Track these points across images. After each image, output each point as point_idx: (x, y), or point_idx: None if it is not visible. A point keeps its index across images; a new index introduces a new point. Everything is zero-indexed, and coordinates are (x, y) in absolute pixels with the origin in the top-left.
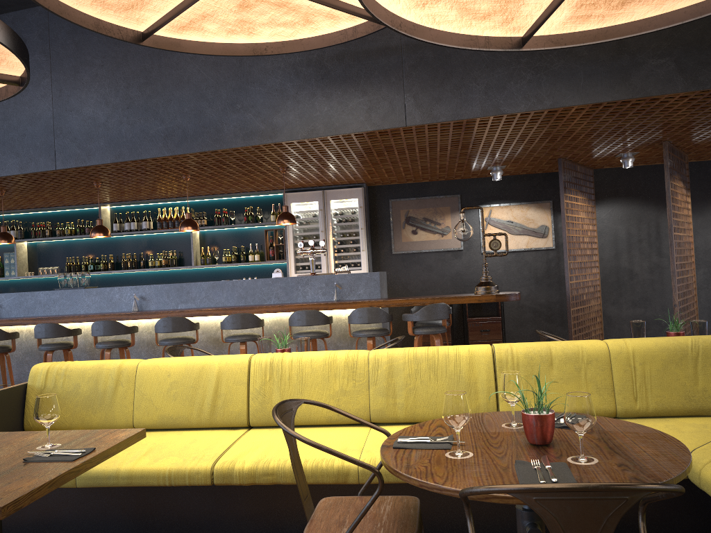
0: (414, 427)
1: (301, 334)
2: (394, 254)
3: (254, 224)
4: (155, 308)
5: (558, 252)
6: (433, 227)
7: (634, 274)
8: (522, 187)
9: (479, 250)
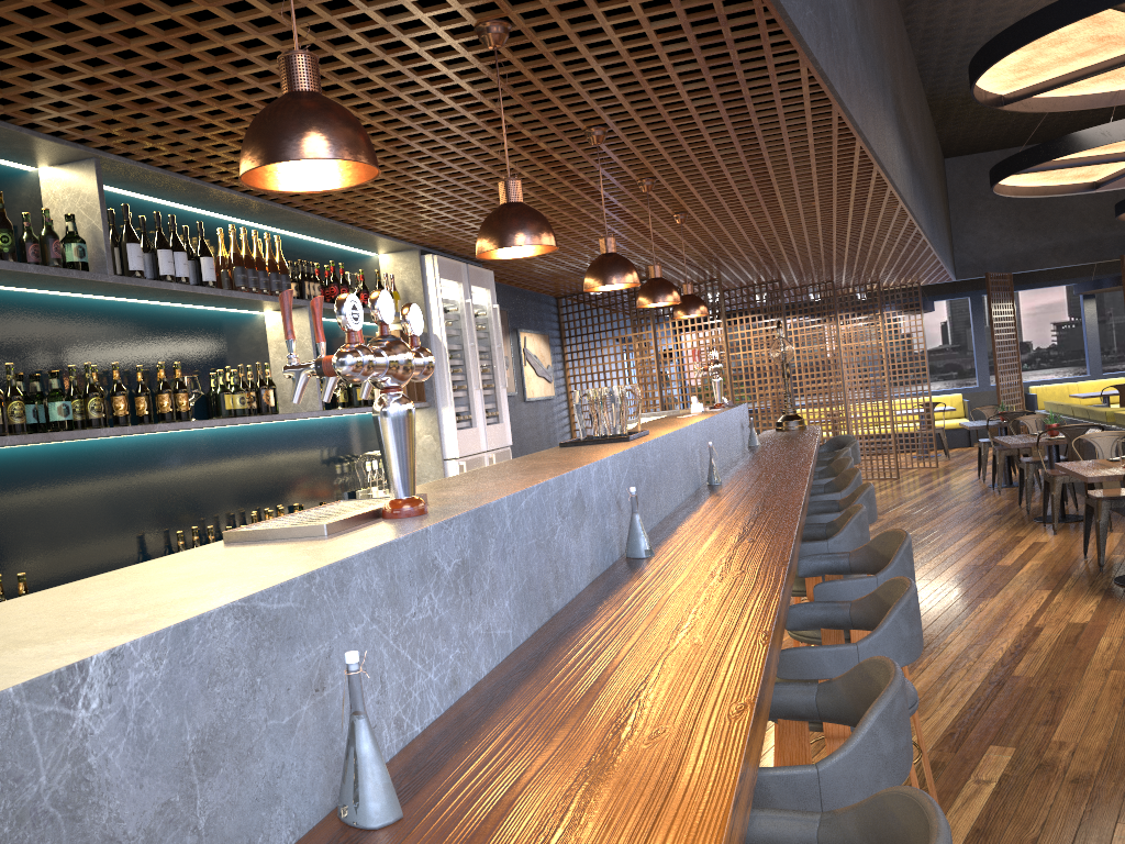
0: None
1: None
2: None
3: None
4: (706, 476)
5: (556, 403)
6: None
7: None
8: (533, 309)
9: (523, 397)
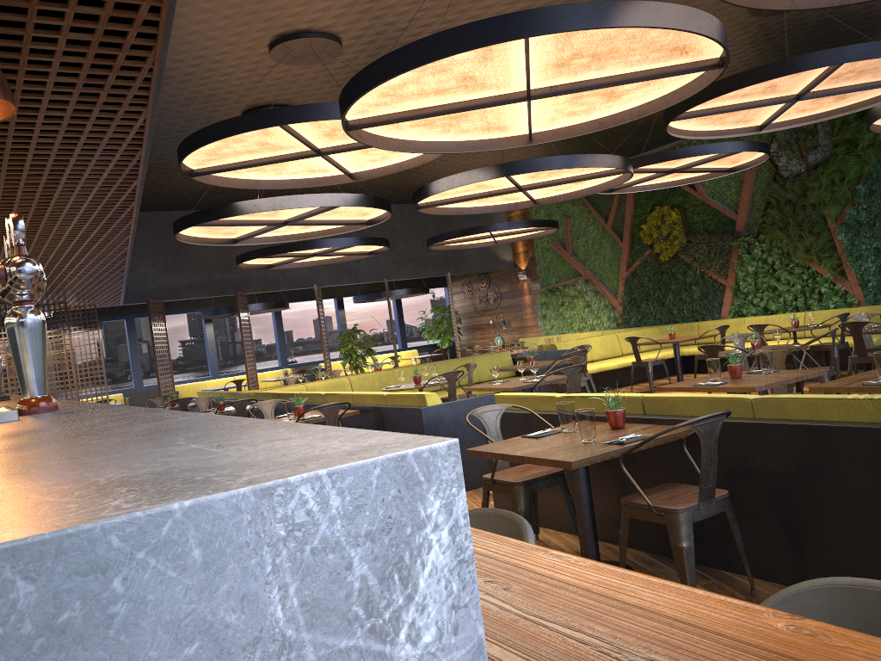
0: (417, 386)
1: None
2: None
3: None
4: None
5: None
6: None
7: None
8: None
9: None
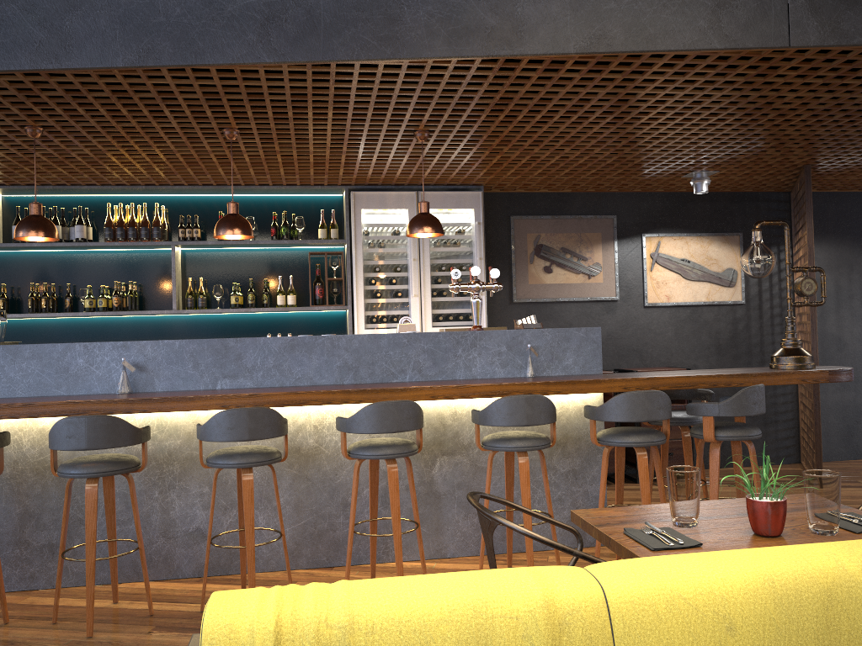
0: None
1: (512, 442)
2: (516, 303)
3: (292, 242)
4: (167, 388)
5: (748, 308)
6: (577, 263)
7: (844, 343)
8: (702, 210)
9: (641, 302)
